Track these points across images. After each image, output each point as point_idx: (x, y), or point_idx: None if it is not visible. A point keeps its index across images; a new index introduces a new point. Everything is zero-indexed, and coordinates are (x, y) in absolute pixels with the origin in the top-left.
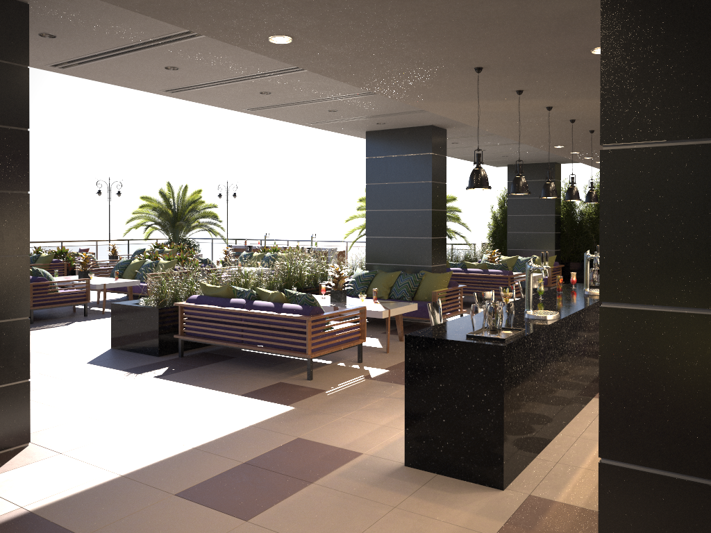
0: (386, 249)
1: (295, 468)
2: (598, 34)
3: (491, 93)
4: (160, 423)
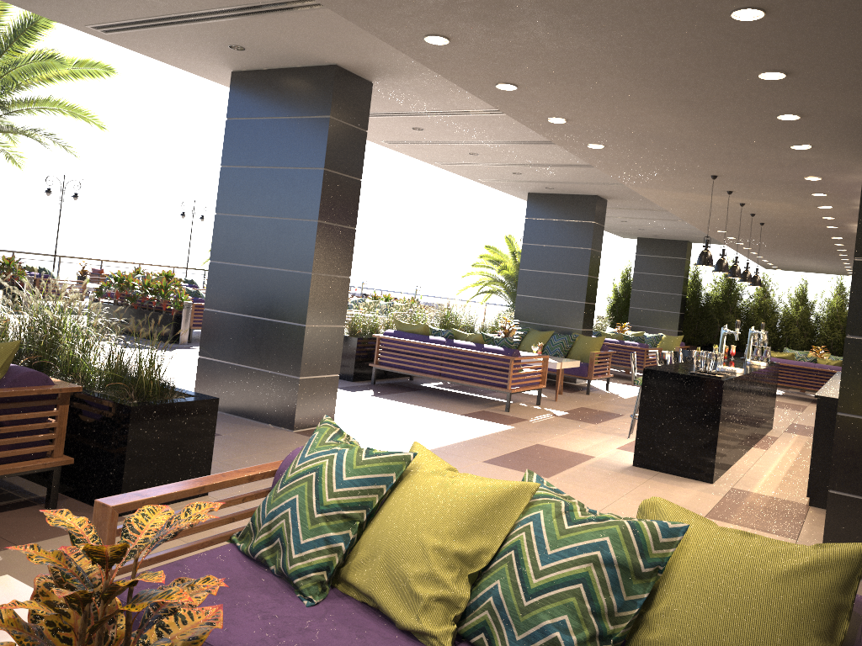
0: (536, 309)
1: (553, 458)
2: (816, 170)
3: (705, 190)
4: (418, 424)
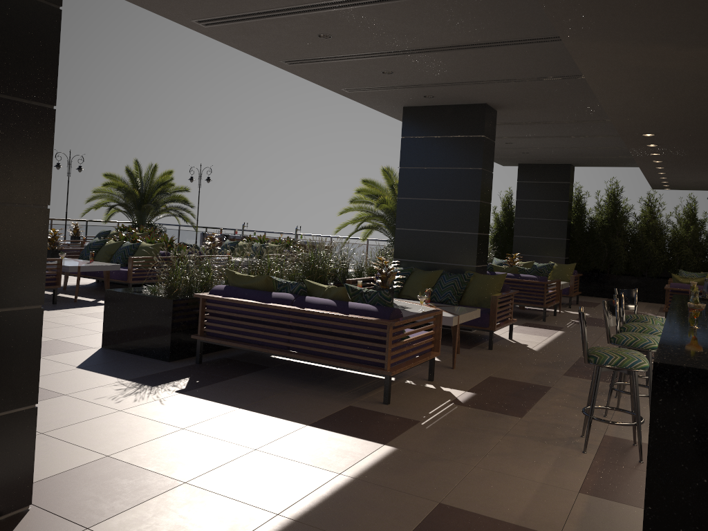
0: (420, 244)
1: None
2: None
3: (701, 31)
4: (221, 471)
